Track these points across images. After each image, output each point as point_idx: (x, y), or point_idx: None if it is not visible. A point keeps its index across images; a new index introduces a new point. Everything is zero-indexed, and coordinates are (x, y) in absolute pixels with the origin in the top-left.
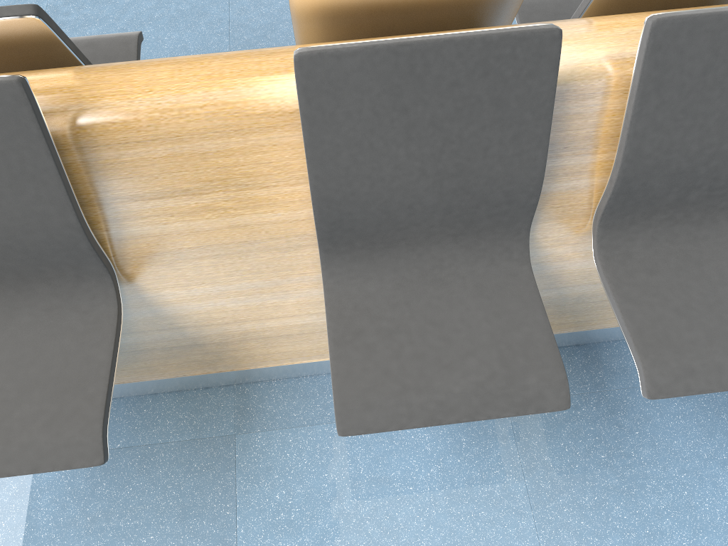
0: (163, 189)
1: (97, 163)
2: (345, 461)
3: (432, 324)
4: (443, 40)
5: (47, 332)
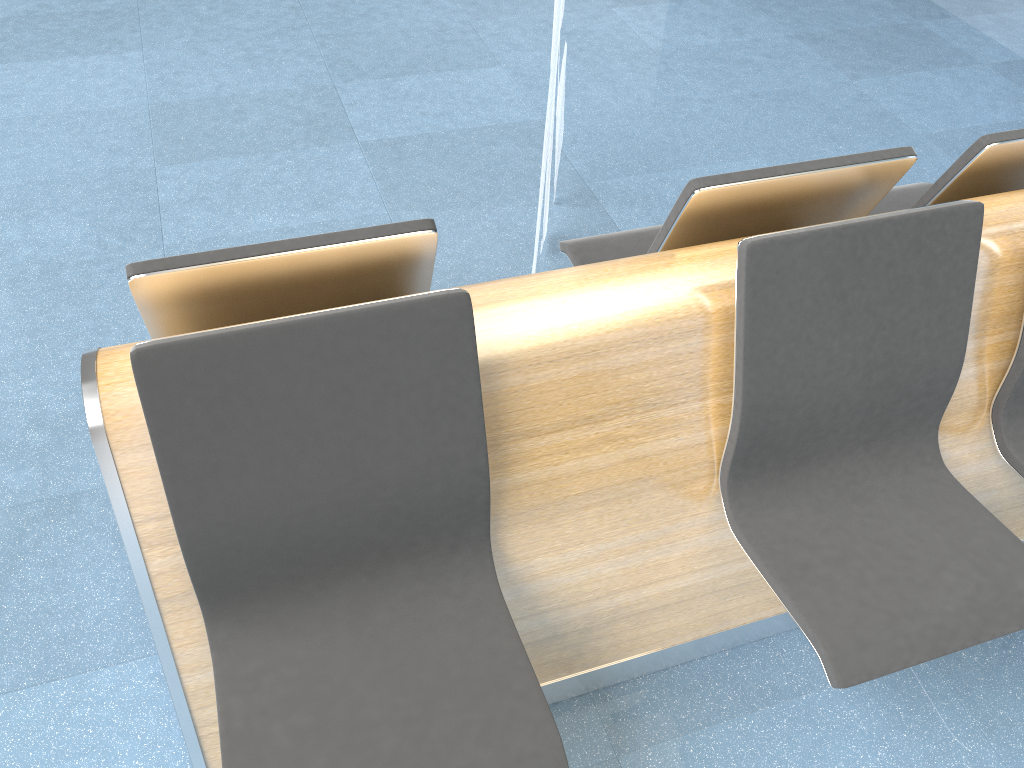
0: (564, 418)
1: (499, 393)
2: (770, 763)
3: (880, 544)
4: (882, 219)
5: (418, 627)
